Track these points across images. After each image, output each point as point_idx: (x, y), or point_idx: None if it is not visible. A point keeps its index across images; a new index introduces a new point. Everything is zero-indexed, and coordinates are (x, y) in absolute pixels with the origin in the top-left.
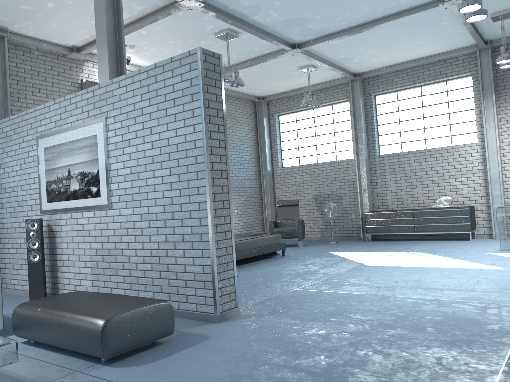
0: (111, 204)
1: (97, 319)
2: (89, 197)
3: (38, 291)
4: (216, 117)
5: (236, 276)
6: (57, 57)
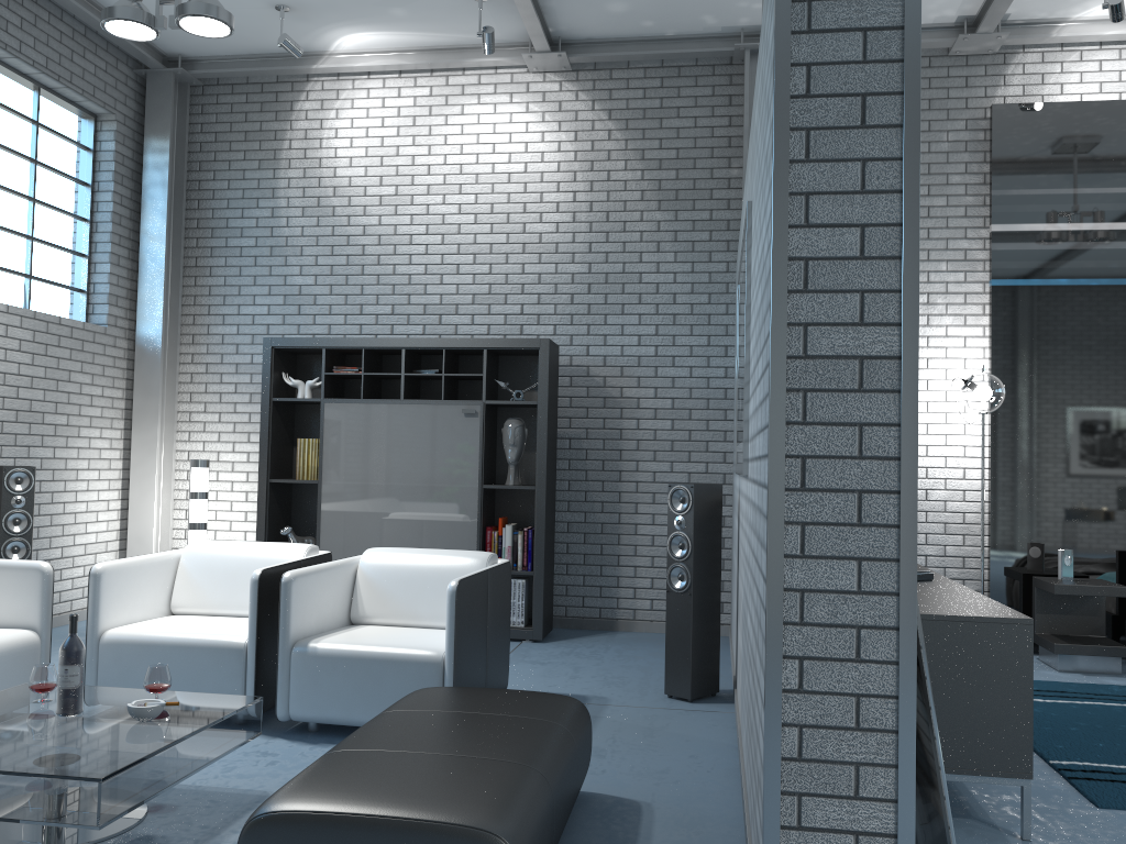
0: (747, 464)
1: (267, 799)
2: (741, 438)
3: (679, 664)
4: (858, 129)
5: (913, 841)
6: (928, 63)
